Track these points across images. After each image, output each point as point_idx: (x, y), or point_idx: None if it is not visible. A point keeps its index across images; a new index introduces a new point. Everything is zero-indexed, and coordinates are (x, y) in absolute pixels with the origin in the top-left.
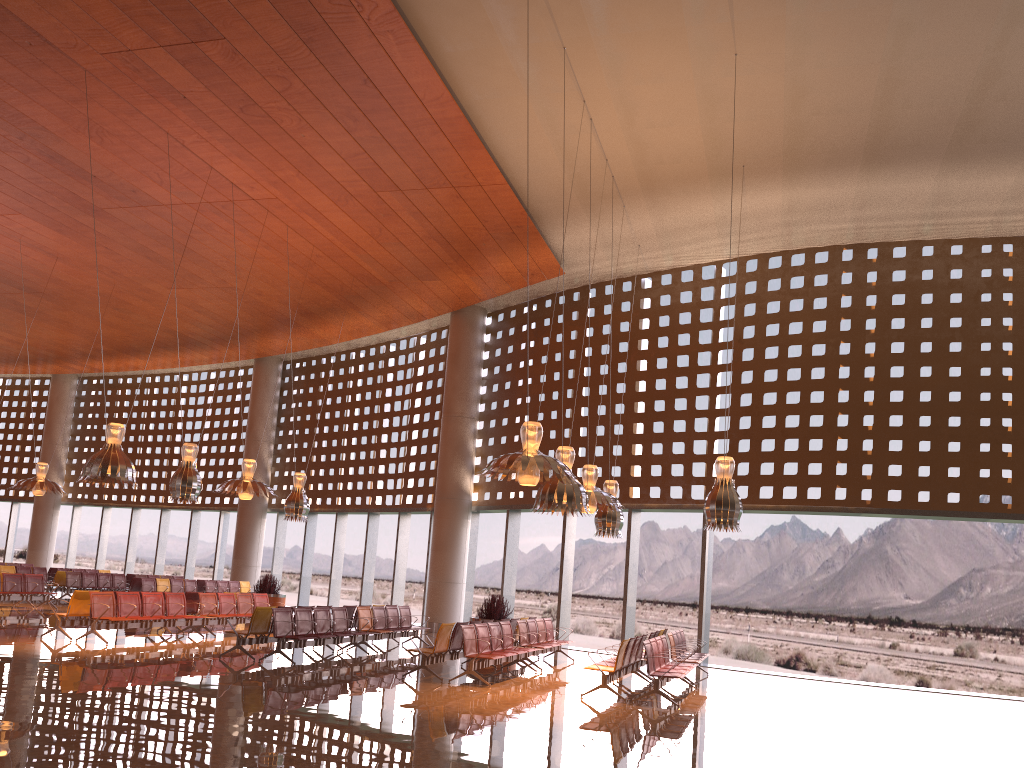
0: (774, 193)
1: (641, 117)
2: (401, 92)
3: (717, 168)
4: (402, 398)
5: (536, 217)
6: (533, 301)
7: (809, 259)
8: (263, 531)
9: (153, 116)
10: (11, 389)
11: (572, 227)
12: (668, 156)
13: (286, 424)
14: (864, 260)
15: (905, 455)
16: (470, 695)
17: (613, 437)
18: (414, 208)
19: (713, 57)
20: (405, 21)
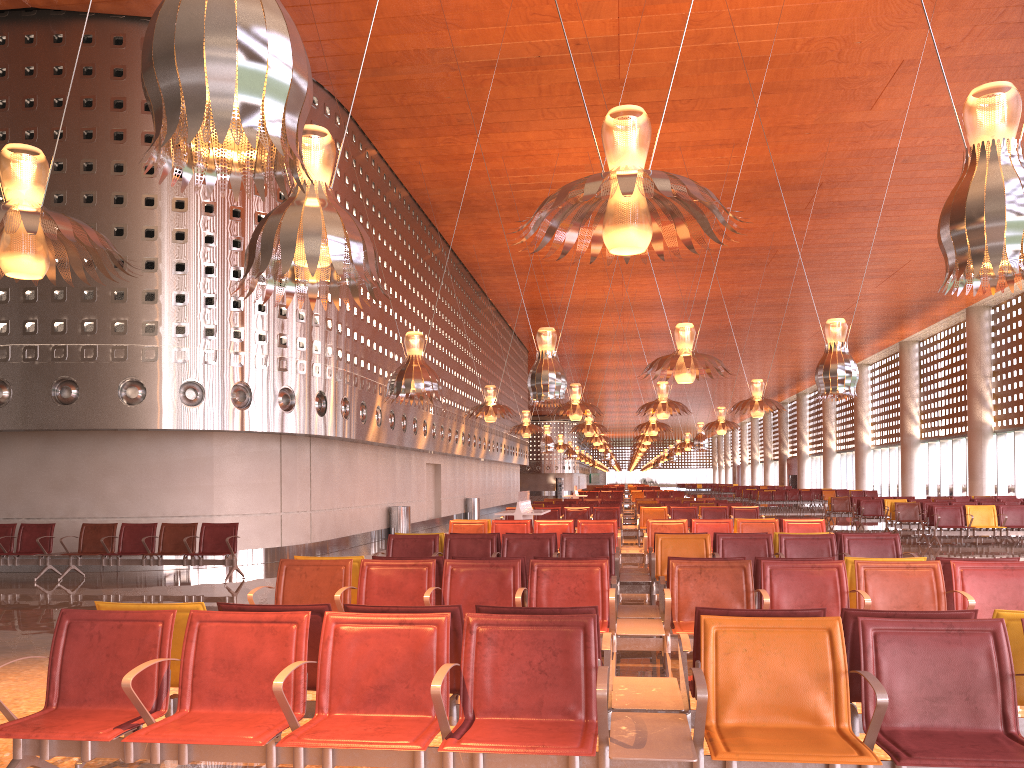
0: None
1: None
2: None
3: None
4: None
5: None
6: None
7: None
8: None
9: None
10: None
11: None
12: None
13: None
14: None
15: None
16: None
17: None
18: None
19: None
20: None
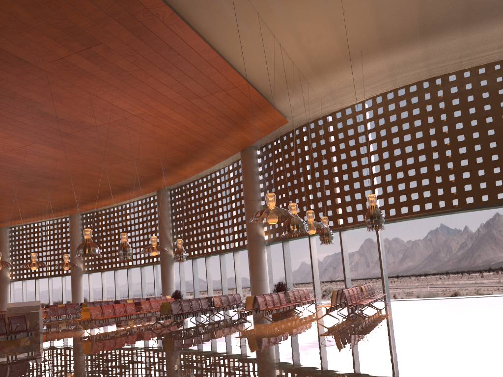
0: (380, 61)
1: (304, 38)
2: (187, 50)
3: (348, 55)
4: (226, 197)
5: (267, 97)
6: (277, 138)
7: (407, 90)
8: (173, 271)
9: (80, 86)
10: (53, 225)
11: (286, 98)
12: (322, 54)
13: (175, 219)
14: (435, 85)
15: (472, 179)
16: (262, 327)
17: (326, 196)
18: (208, 104)
19: (330, 1)
20: (180, 16)
